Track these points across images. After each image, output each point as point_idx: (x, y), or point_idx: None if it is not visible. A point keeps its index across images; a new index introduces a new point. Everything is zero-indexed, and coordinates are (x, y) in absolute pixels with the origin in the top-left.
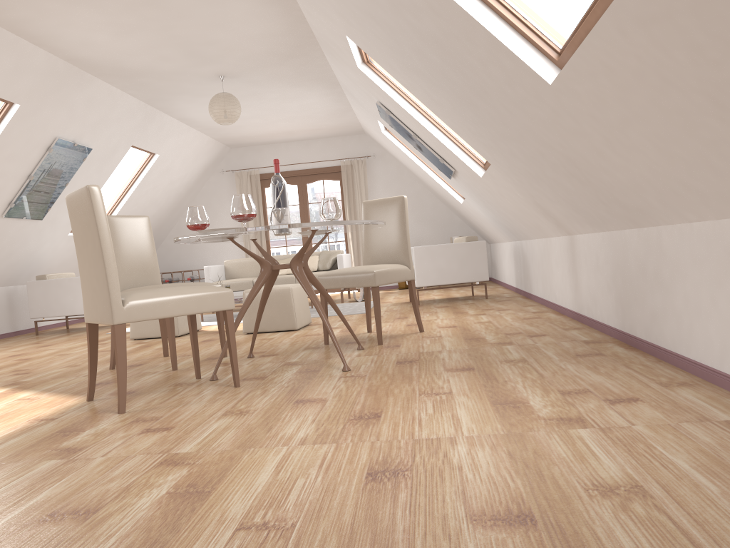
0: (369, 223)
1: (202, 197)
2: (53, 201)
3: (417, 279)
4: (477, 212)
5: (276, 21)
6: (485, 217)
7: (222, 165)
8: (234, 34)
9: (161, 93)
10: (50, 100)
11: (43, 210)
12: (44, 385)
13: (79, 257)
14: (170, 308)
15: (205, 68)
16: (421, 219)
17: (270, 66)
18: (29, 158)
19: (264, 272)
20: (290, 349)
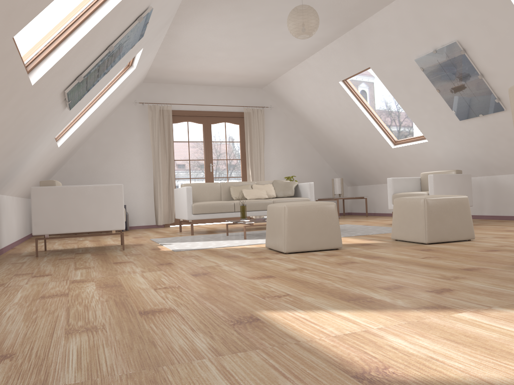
0: None
1: (110, 125)
2: (90, 89)
3: None
4: (424, 154)
5: None
6: (433, 158)
7: (132, 97)
8: None
9: None
10: None
11: (79, 98)
12: None
13: None
14: None
15: None
16: (302, 163)
17: None
18: (126, 22)
19: None
20: None
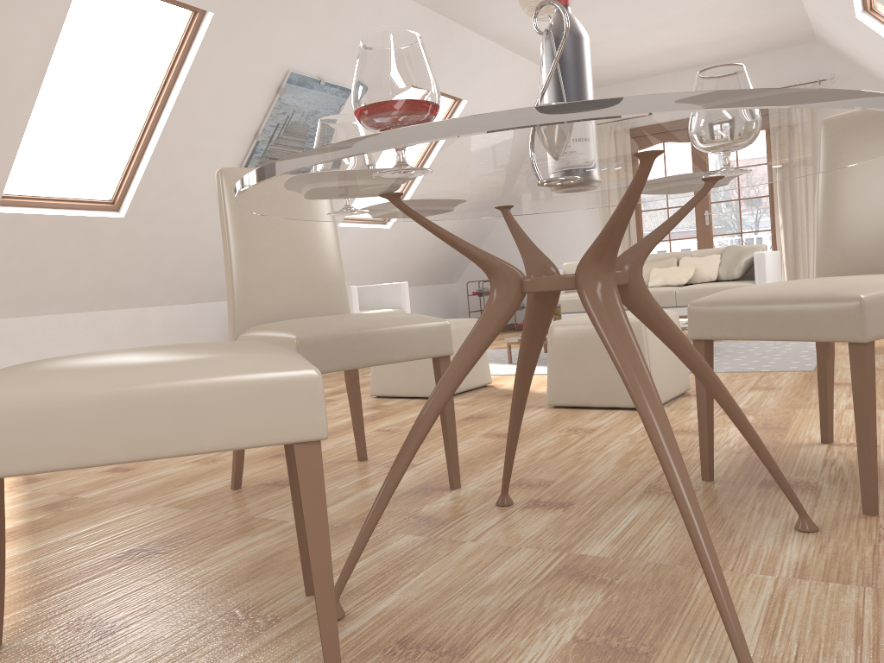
0: (882, 108)
1: None
2: None
3: None
4: None
5: None
6: None
7: None
8: None
9: None
10: (265, 4)
11: None
12: (70, 526)
13: None
14: (74, 438)
15: None
16: None
17: None
18: (250, 106)
19: (496, 299)
20: (611, 484)
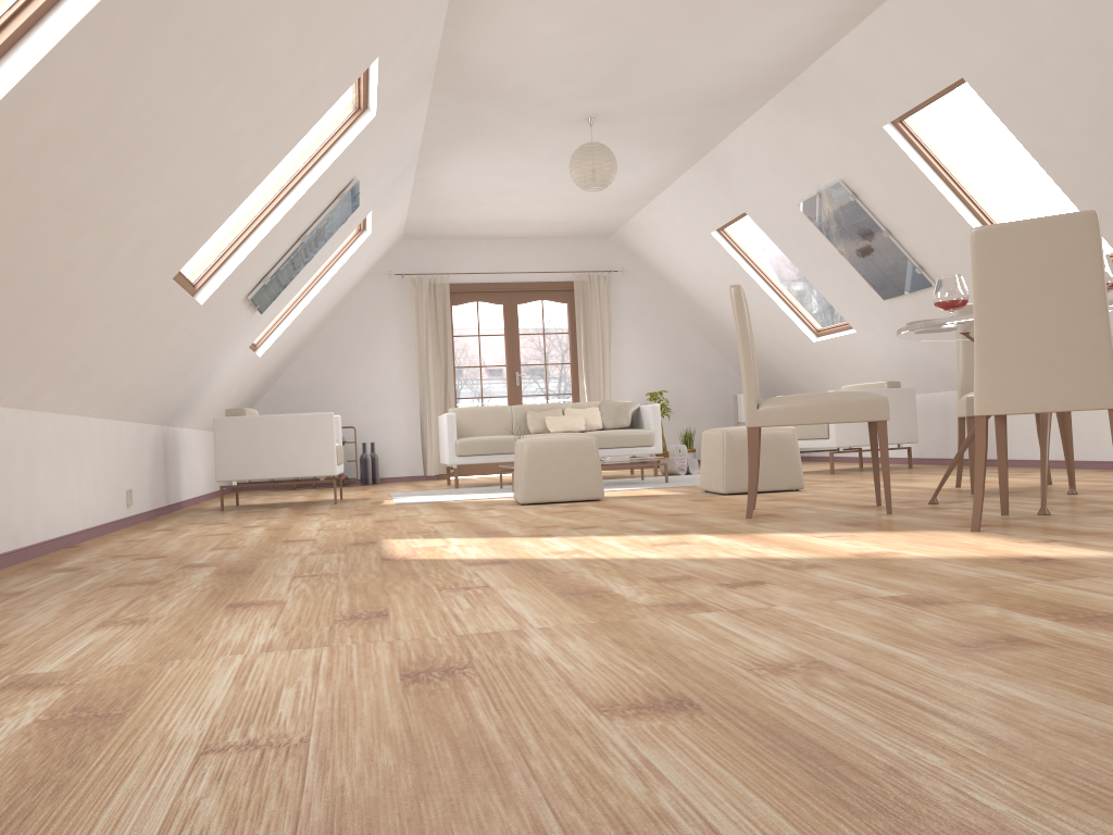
0: None
1: (350, 312)
2: (287, 284)
3: (836, 436)
4: (858, 353)
5: (790, 47)
6: (873, 360)
7: (385, 265)
8: (713, 56)
9: (470, 132)
10: (391, 115)
11: (273, 298)
12: (748, 530)
13: (990, 317)
14: None
15: (591, 103)
16: (682, 368)
17: (674, 112)
18: (320, 206)
19: None
20: (941, 498)
